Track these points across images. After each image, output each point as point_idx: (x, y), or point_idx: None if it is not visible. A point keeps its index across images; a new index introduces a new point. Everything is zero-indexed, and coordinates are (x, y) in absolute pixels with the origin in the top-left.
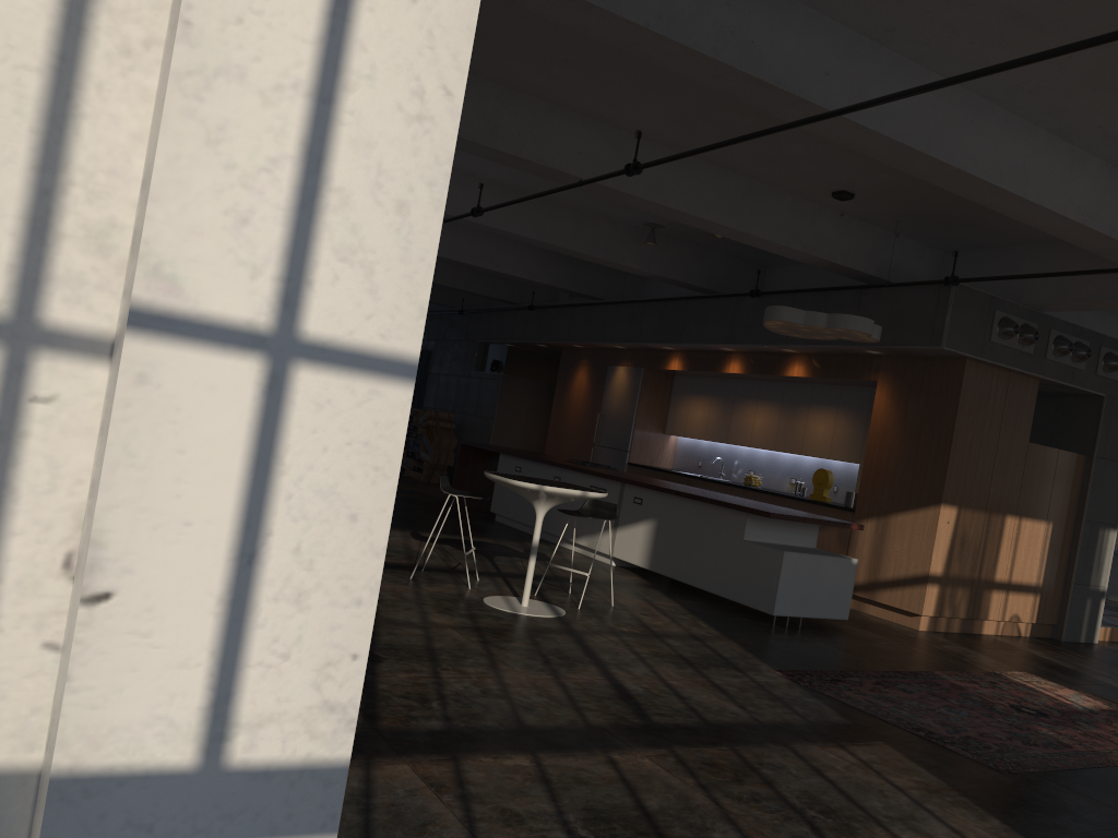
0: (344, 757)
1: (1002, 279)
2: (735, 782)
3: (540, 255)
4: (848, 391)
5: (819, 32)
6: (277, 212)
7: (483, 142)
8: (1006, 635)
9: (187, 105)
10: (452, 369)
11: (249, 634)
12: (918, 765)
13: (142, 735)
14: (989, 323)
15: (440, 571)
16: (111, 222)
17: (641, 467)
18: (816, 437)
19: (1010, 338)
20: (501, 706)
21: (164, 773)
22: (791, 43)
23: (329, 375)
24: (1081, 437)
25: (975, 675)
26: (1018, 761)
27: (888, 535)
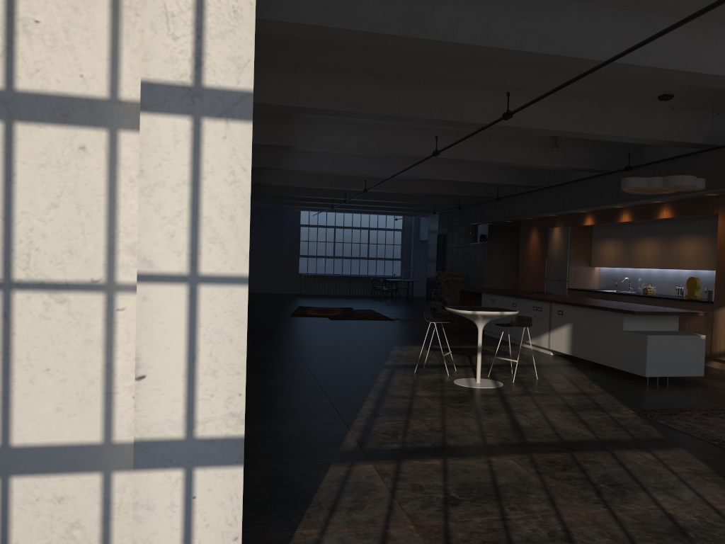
0: (241, 434)
1: None
2: (561, 471)
3: (495, 166)
4: (705, 222)
5: (590, 16)
6: (184, 230)
7: (423, 116)
8: None
9: (146, 199)
10: (458, 243)
11: (197, 388)
12: (699, 460)
13: (163, 426)
14: None
15: (434, 367)
16: (135, 242)
17: (576, 290)
18: (687, 256)
19: None
20: (437, 436)
21: (173, 440)
22: (571, 27)
23: (213, 287)
24: None
25: None
26: None
27: None
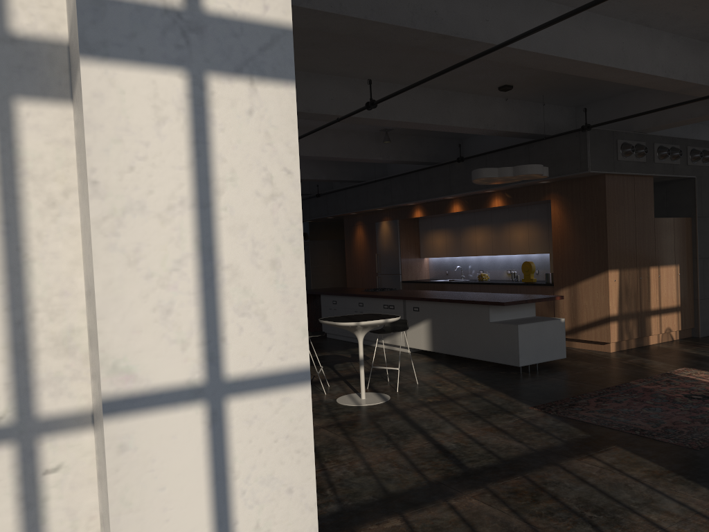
0: None
1: (619, 121)
2: (533, 503)
3: (317, 162)
4: (532, 208)
5: None
6: (190, 296)
7: None
8: (664, 342)
9: (108, 242)
10: None
11: None
12: (643, 457)
13: None
14: (615, 149)
15: None
16: (71, 328)
17: (410, 282)
18: (517, 241)
19: (630, 155)
20: (370, 481)
21: None
22: (459, 6)
23: (251, 399)
24: (685, 206)
25: (656, 378)
26: (703, 437)
27: (578, 296)
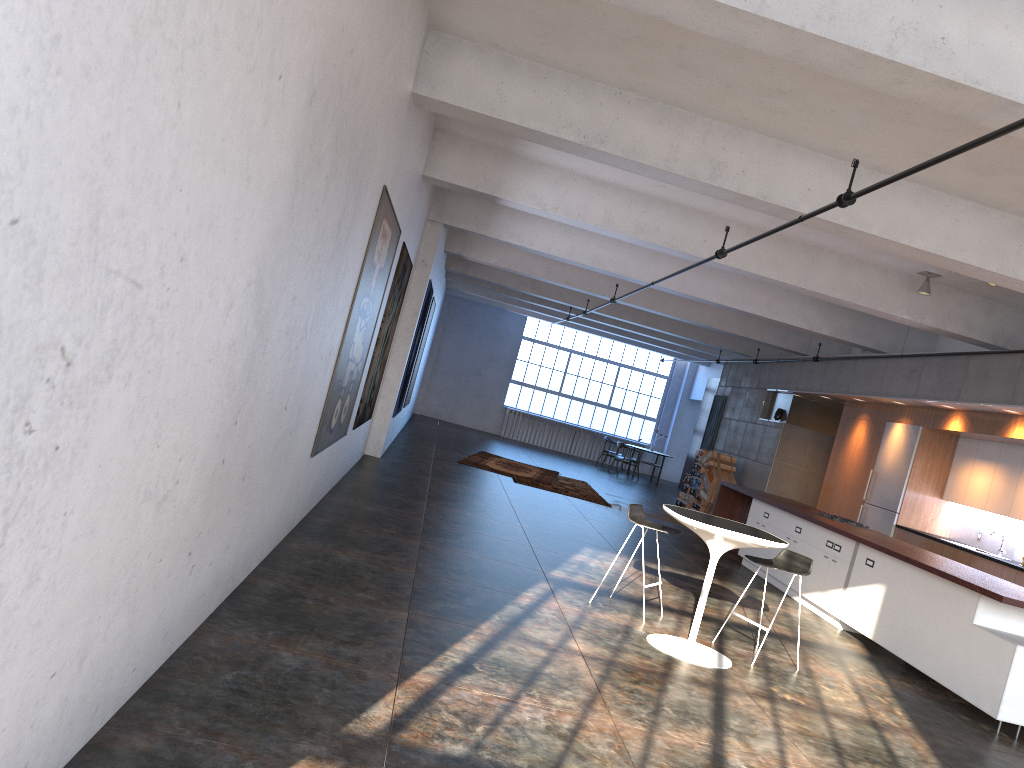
0: None
1: None
2: None
3: (822, 306)
4: None
5: None
6: None
7: (704, 179)
8: None
9: None
10: (742, 415)
11: None
12: None
13: None
14: None
15: (629, 600)
16: None
17: (908, 531)
18: None
19: None
20: (552, 747)
21: None
22: (997, 37)
23: None
24: None
25: None
26: None
27: None
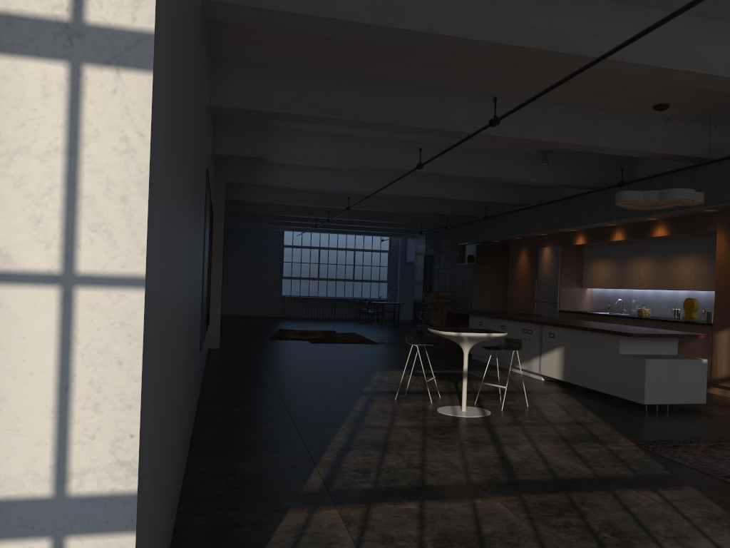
0: (133, 490)
1: None
2: (556, 516)
3: (483, 184)
4: (701, 240)
5: (584, 8)
6: (55, 213)
7: (404, 124)
8: None
9: (2, 171)
10: (445, 264)
11: (71, 427)
12: (712, 501)
13: (22, 480)
14: None
15: (417, 393)
16: None
17: (567, 312)
18: (683, 276)
19: None
20: (415, 473)
21: (36, 499)
22: (563, 21)
23: (95, 291)
24: None
25: None
26: None
27: None
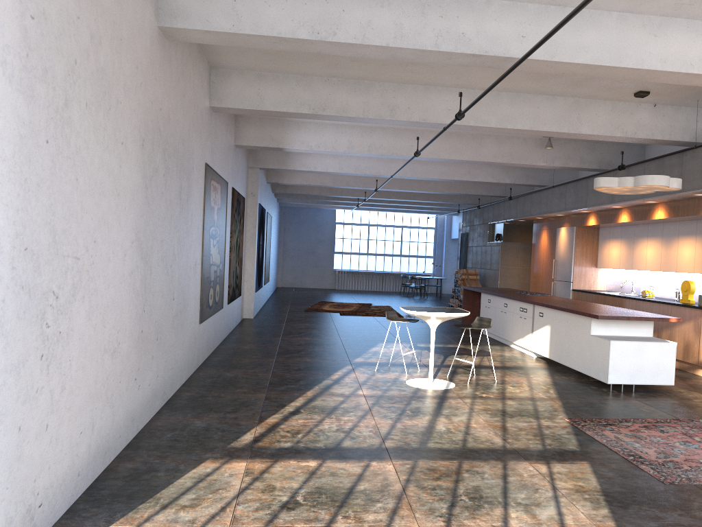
0: None
1: None
2: (433, 479)
3: (502, 166)
4: (701, 223)
5: (512, 13)
6: None
7: (387, 117)
8: None
9: None
10: (478, 242)
11: None
12: (595, 476)
13: None
14: None
15: (400, 365)
16: None
17: (579, 291)
18: (684, 258)
19: None
20: (338, 436)
21: None
22: (491, 25)
23: None
24: None
25: None
26: (692, 477)
27: None
